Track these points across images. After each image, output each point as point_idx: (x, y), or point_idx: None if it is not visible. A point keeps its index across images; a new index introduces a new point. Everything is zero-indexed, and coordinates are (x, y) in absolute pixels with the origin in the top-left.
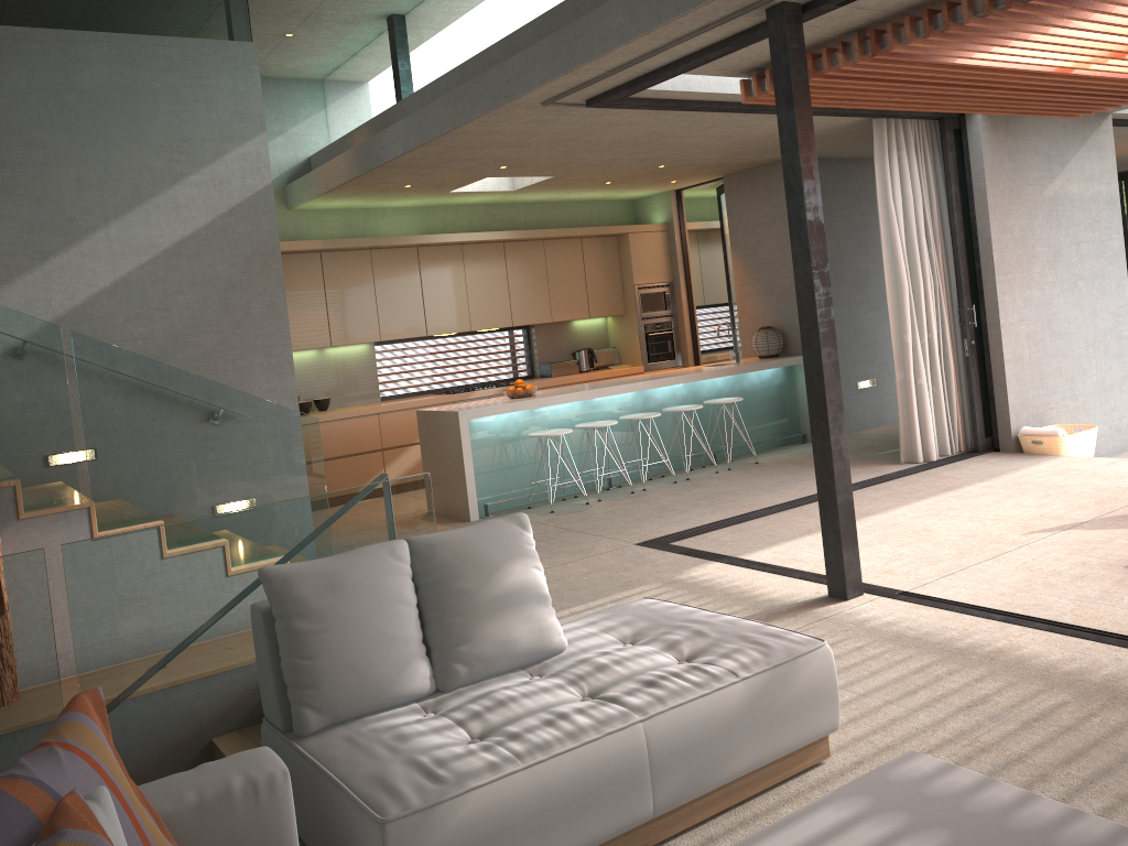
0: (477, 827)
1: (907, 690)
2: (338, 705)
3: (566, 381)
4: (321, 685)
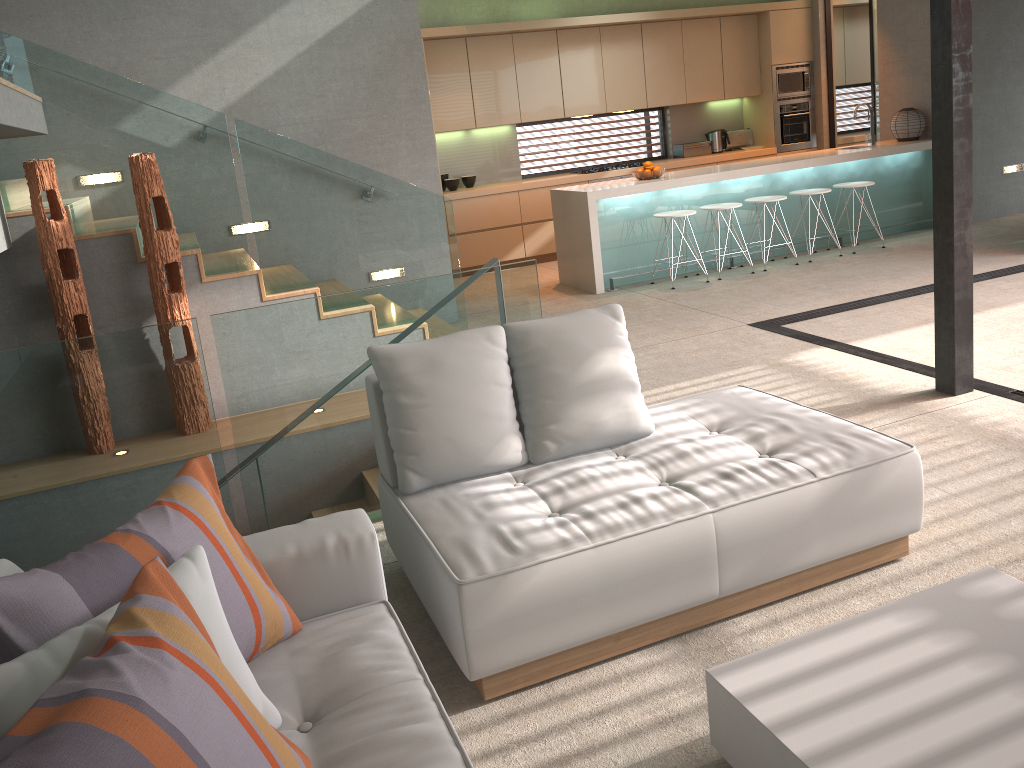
0: (546, 595)
1: (1002, 494)
2: (437, 471)
3: (697, 162)
4: (421, 453)
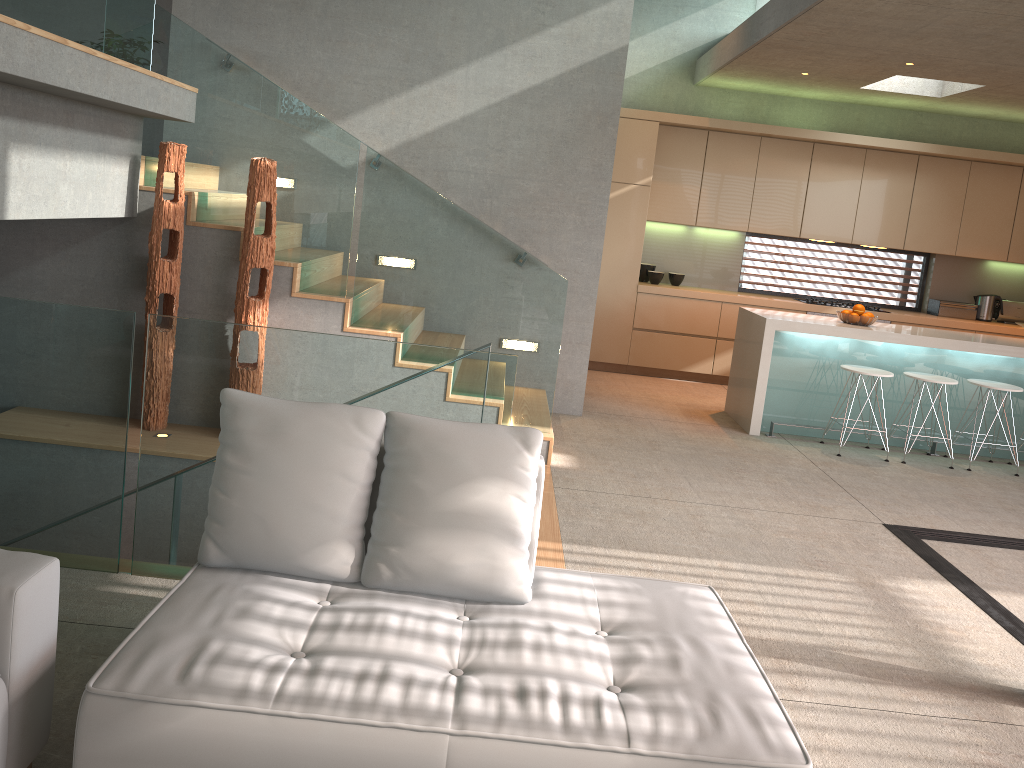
0: (188, 749)
1: None
2: (240, 551)
3: (949, 324)
4: (227, 524)
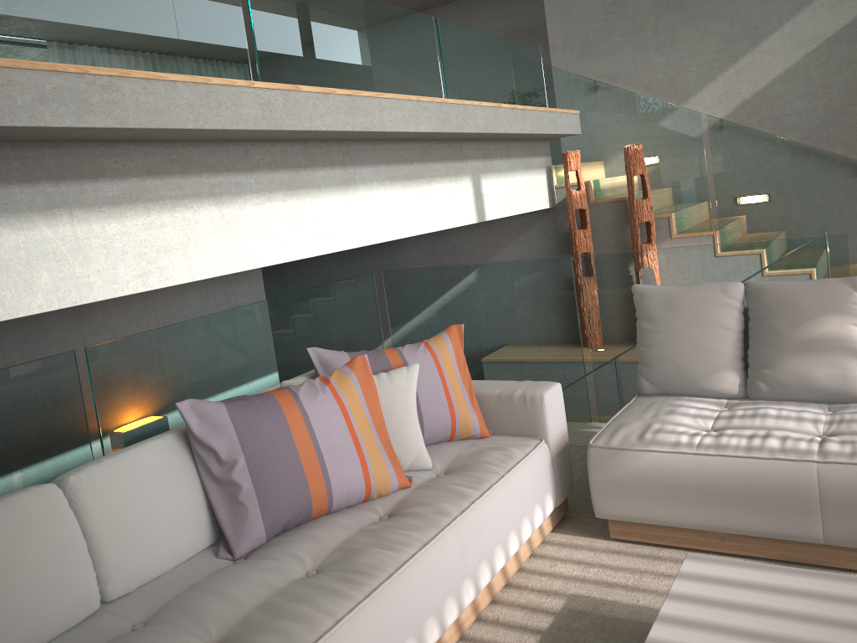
0: (650, 476)
1: None
2: (662, 382)
3: None
4: (651, 366)
